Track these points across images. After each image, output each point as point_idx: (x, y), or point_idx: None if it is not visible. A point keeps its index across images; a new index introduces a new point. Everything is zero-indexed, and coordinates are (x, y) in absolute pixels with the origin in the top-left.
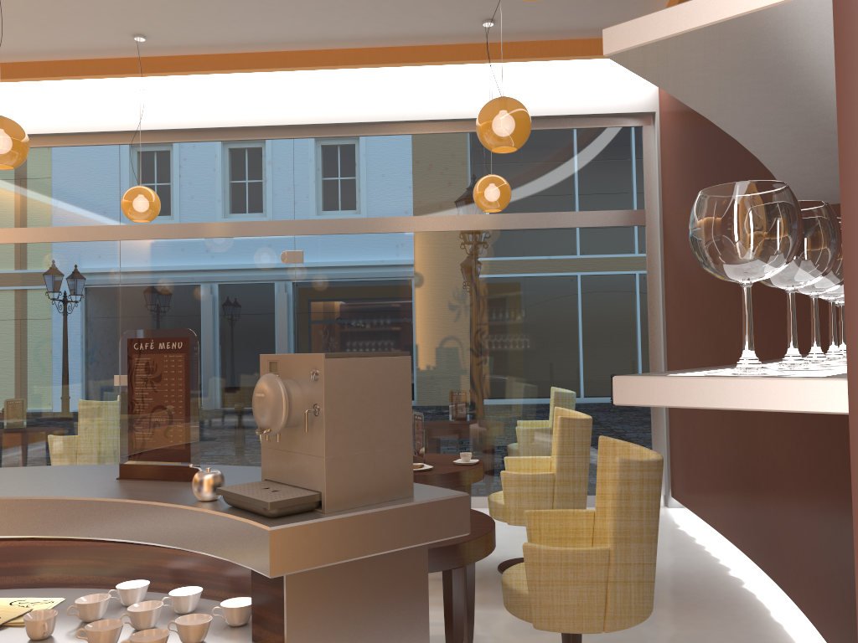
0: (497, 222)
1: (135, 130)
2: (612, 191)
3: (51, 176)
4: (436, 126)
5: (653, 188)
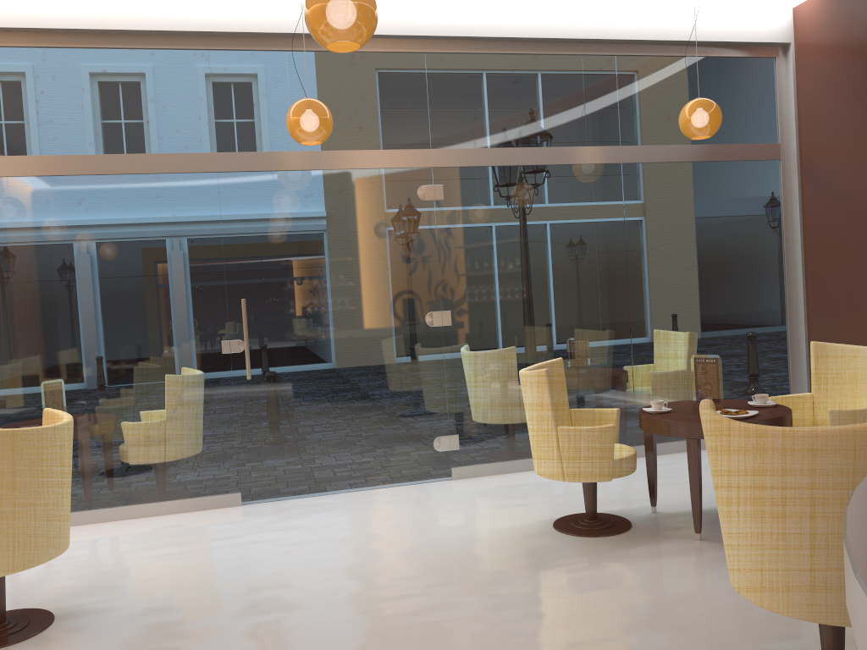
0: (645, 154)
1: (234, 31)
2: (750, 124)
3: (116, 87)
4: (580, 46)
5: (786, 122)
